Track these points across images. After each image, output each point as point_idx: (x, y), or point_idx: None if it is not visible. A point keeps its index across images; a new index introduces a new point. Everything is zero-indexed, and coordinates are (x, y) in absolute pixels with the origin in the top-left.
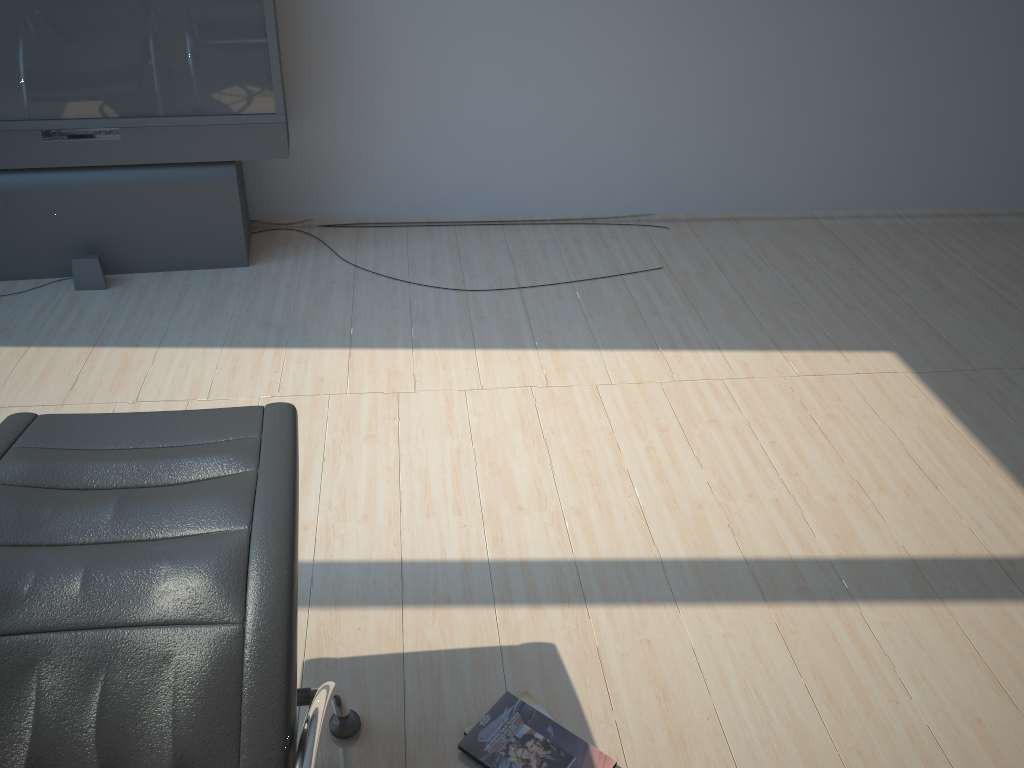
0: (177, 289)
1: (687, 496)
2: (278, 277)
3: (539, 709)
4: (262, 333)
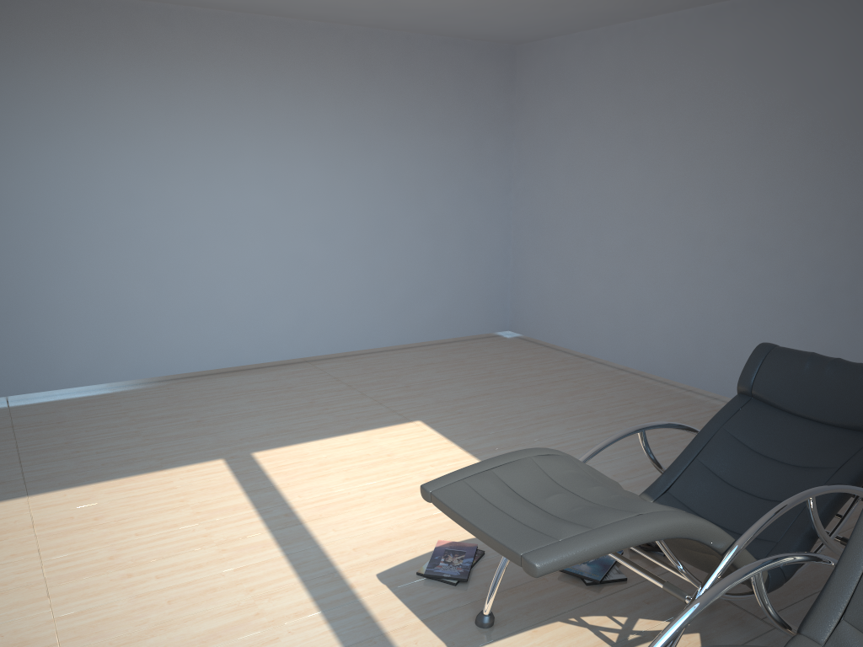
0: None
1: (214, 555)
2: None
3: (425, 565)
4: None
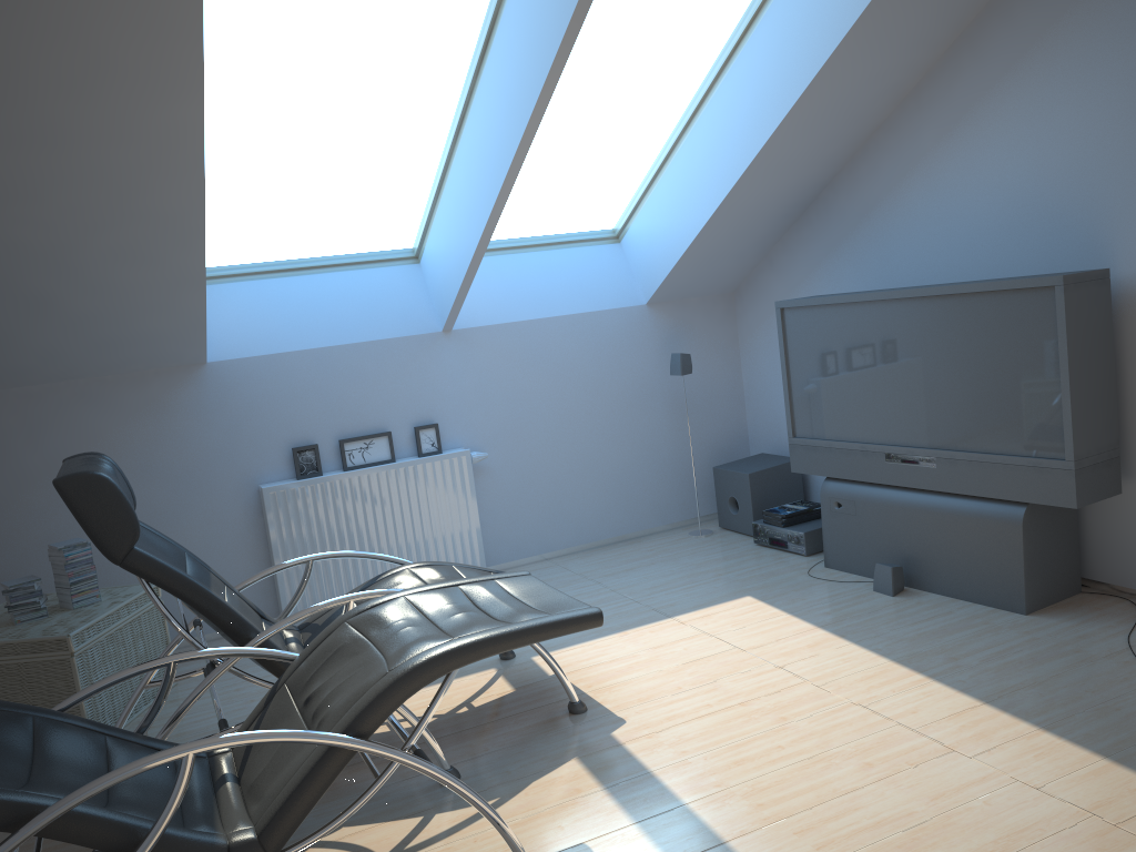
0: (938, 612)
1: None
2: (1034, 630)
3: None
4: (937, 663)
